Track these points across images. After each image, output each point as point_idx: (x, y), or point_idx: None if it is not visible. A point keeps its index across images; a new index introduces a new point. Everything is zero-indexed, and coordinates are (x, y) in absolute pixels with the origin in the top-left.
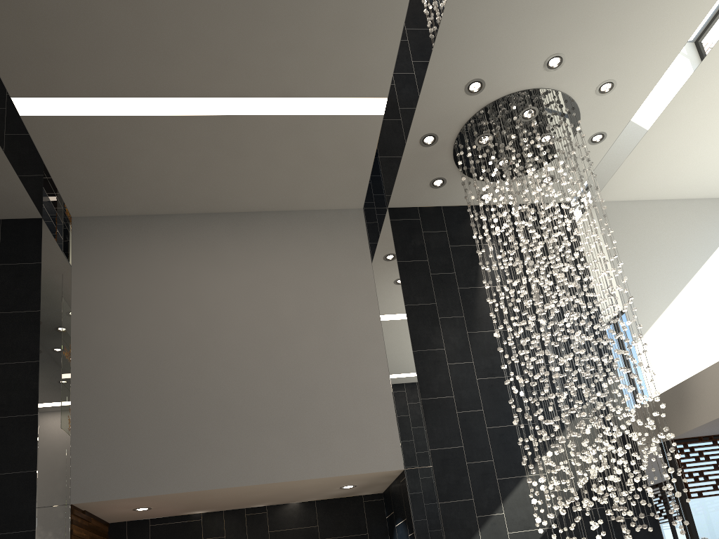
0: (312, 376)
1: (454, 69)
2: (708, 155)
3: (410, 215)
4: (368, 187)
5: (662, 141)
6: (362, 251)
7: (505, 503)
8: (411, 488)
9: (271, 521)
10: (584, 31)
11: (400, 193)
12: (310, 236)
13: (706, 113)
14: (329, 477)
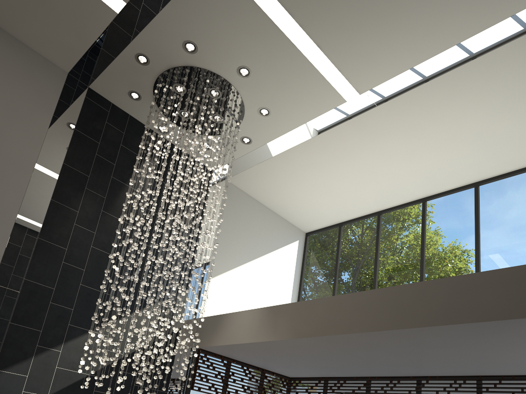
0: None
1: (182, 23)
2: (296, 194)
3: (103, 104)
4: (80, 59)
5: (278, 168)
6: (50, 102)
7: (65, 344)
8: None
9: None
10: (268, 67)
11: (103, 83)
12: (9, 60)
13: (305, 168)
14: None
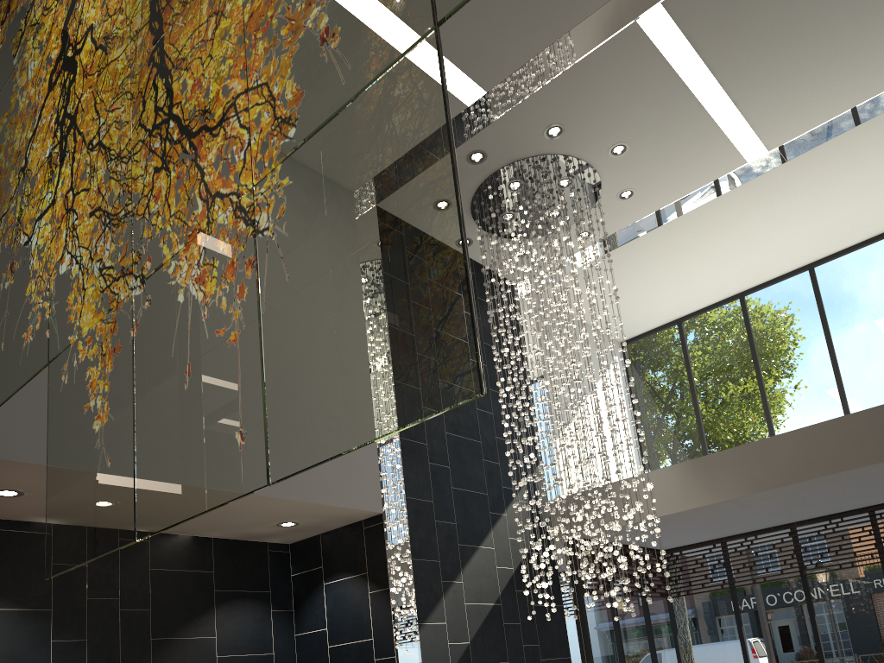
0: None
1: (556, 105)
2: (628, 292)
3: None
4: None
5: (615, 263)
6: None
7: (463, 571)
8: (388, 537)
9: (154, 554)
10: (655, 138)
11: None
12: None
13: (655, 255)
14: (309, 503)
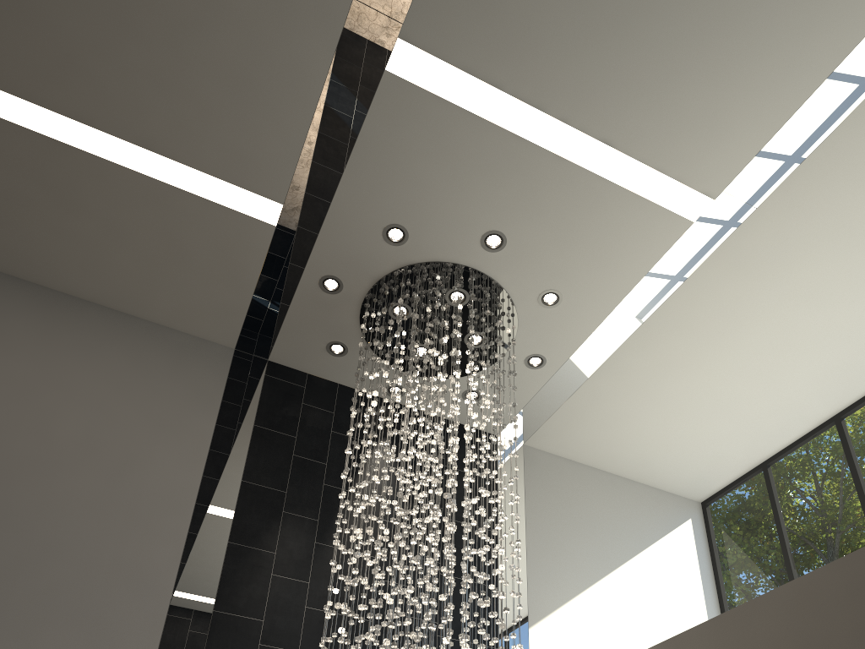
0: (59, 528)
1: (372, 201)
2: (657, 431)
3: (294, 378)
4: (245, 320)
5: (608, 393)
6: (211, 396)
7: None
8: None
9: None
10: (531, 215)
11: (287, 345)
12: (147, 354)
13: (657, 376)
14: None
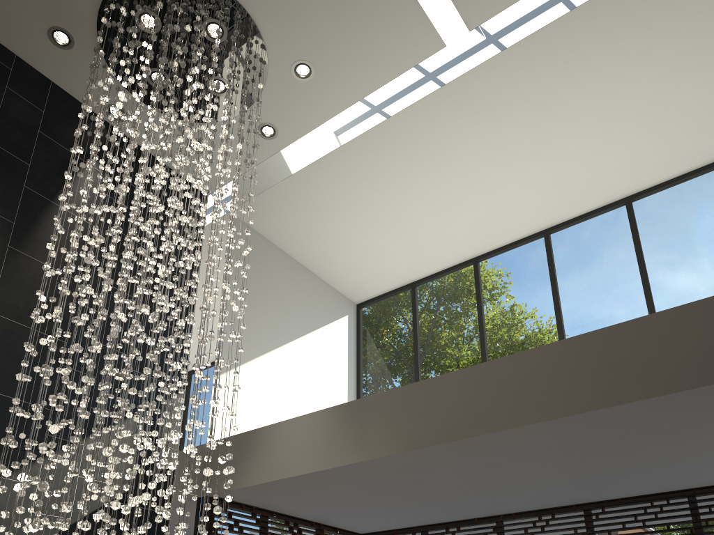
0: None
1: None
2: (346, 233)
3: None
4: None
5: (320, 185)
6: None
7: None
8: None
9: None
10: None
11: None
12: None
13: (365, 182)
14: None
